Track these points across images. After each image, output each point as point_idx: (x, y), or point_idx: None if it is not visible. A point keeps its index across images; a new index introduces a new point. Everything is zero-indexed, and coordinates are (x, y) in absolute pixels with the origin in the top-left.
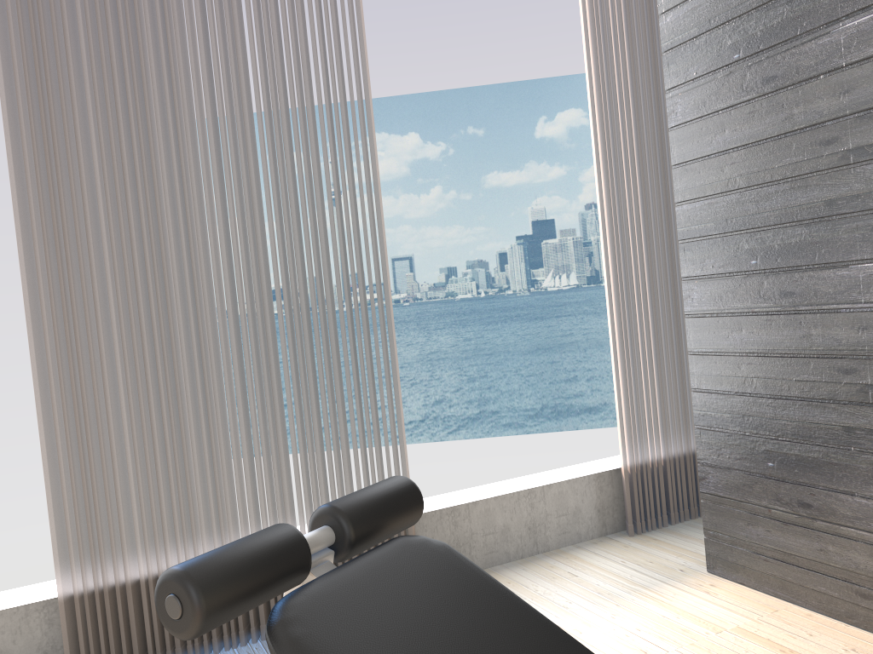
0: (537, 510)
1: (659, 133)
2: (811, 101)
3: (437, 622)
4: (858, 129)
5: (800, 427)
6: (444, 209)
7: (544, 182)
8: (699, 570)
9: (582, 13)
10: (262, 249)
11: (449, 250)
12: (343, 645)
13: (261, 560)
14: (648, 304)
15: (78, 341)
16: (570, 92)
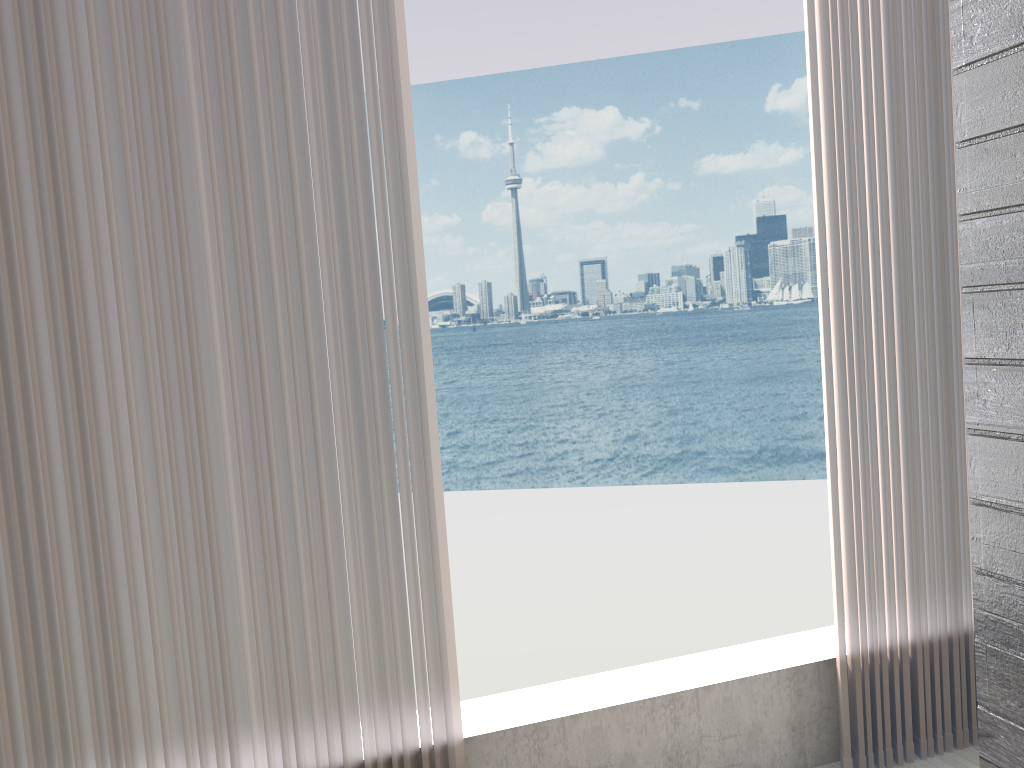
0: (685, 729)
1: (933, 86)
2: None
3: None
4: None
5: None
6: (646, 201)
7: (774, 168)
8: None
9: None
10: (191, 293)
11: (651, 253)
12: None
13: None
14: (897, 384)
15: None
16: None
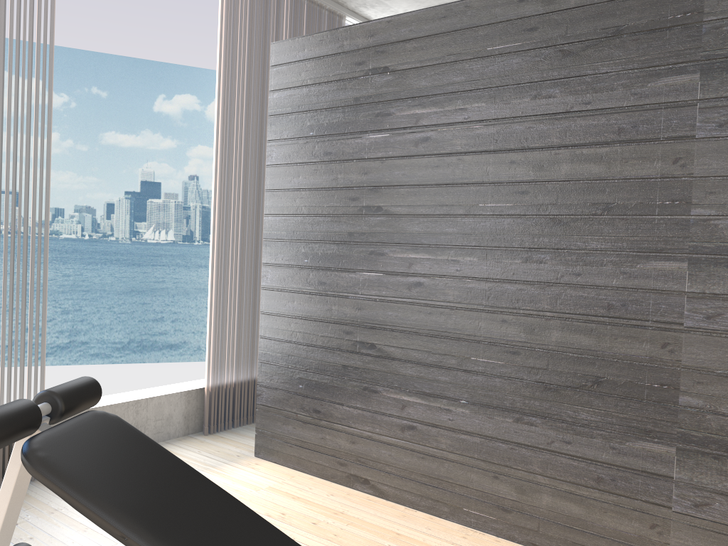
0: (141, 415)
1: (259, 160)
2: (348, 173)
3: (118, 454)
4: (369, 195)
5: (320, 364)
6: (59, 154)
7: (156, 150)
8: (249, 455)
9: (218, 68)
10: None
11: (59, 193)
12: (69, 461)
13: (17, 417)
14: (237, 275)
15: None
16: (189, 80)
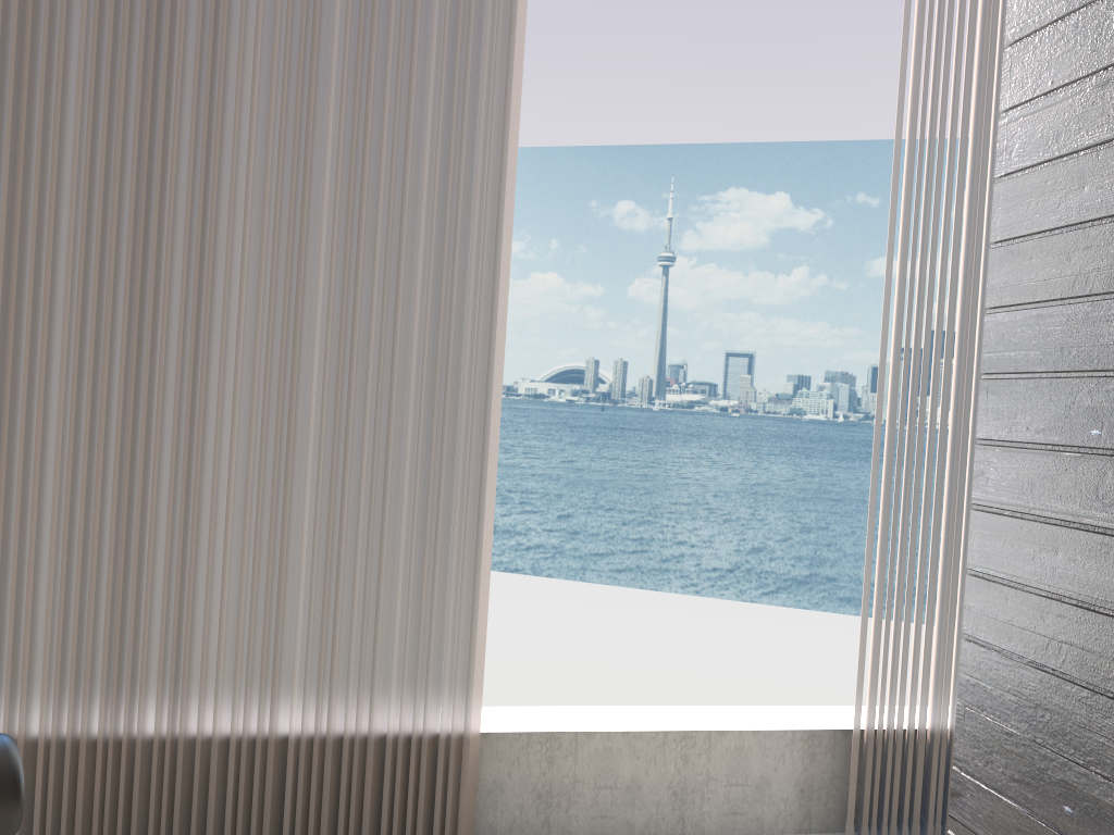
0: (693, 768)
1: None
2: None
3: None
4: None
5: None
6: (807, 297)
7: None
8: None
9: None
10: (302, 289)
11: (805, 353)
12: None
13: None
14: (947, 473)
15: (9, 383)
16: None
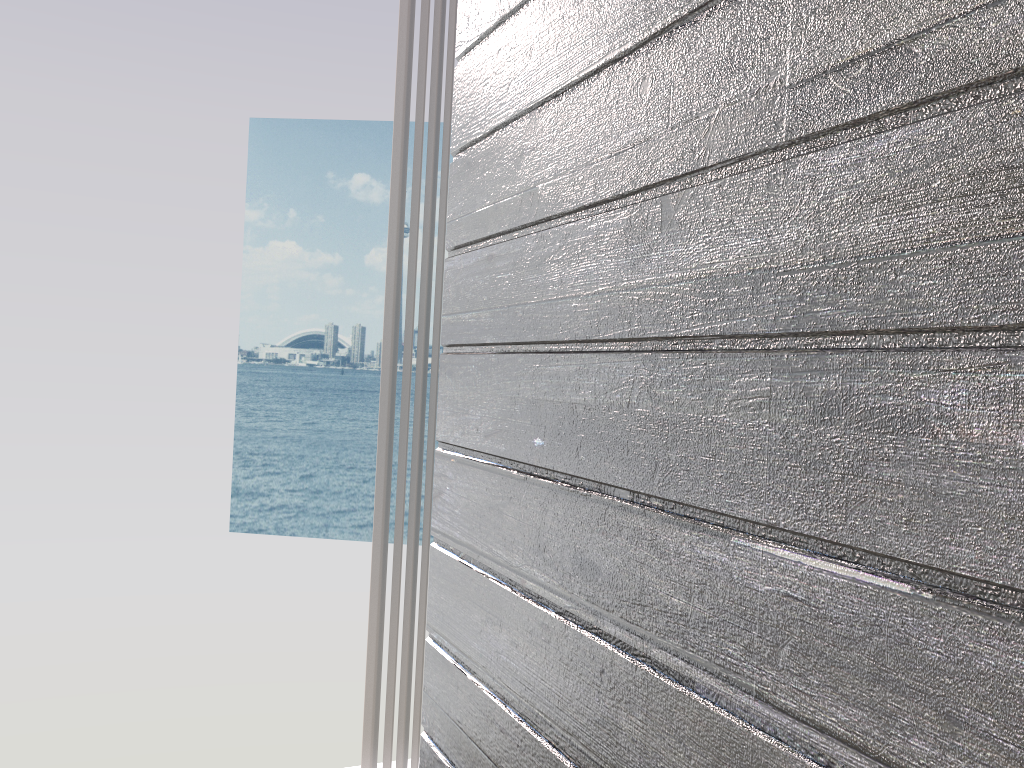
0: None
1: None
2: None
3: None
4: (817, 2)
5: None
6: None
7: None
8: None
9: None
10: None
11: None
12: None
13: None
14: None
15: None
16: None
